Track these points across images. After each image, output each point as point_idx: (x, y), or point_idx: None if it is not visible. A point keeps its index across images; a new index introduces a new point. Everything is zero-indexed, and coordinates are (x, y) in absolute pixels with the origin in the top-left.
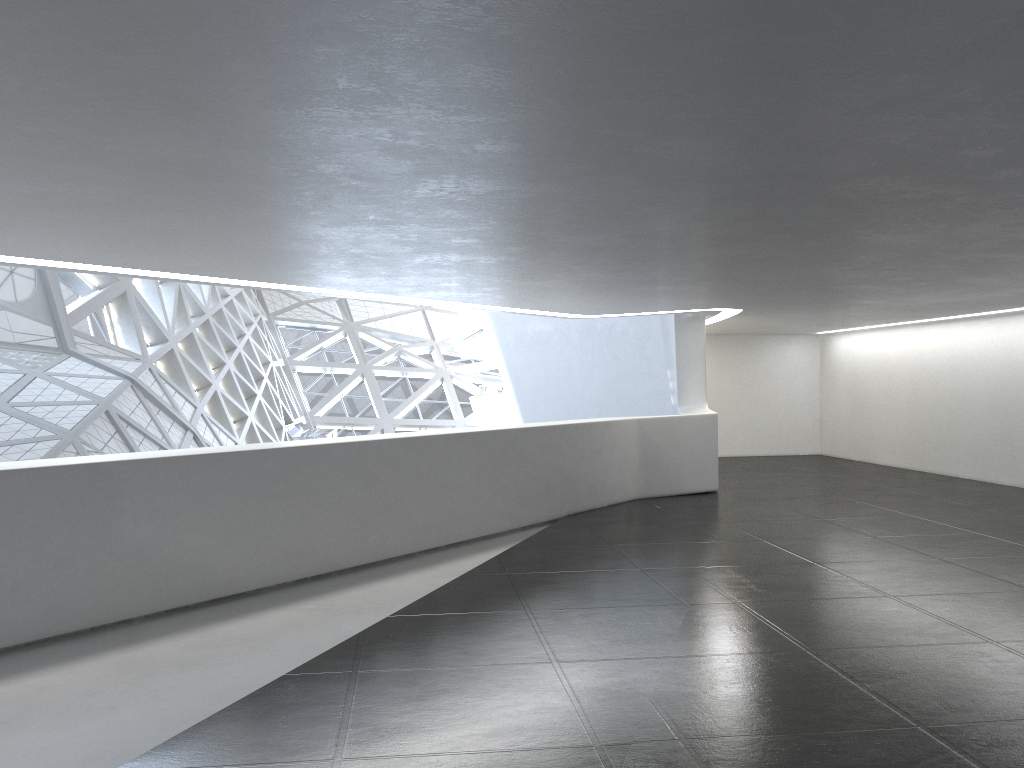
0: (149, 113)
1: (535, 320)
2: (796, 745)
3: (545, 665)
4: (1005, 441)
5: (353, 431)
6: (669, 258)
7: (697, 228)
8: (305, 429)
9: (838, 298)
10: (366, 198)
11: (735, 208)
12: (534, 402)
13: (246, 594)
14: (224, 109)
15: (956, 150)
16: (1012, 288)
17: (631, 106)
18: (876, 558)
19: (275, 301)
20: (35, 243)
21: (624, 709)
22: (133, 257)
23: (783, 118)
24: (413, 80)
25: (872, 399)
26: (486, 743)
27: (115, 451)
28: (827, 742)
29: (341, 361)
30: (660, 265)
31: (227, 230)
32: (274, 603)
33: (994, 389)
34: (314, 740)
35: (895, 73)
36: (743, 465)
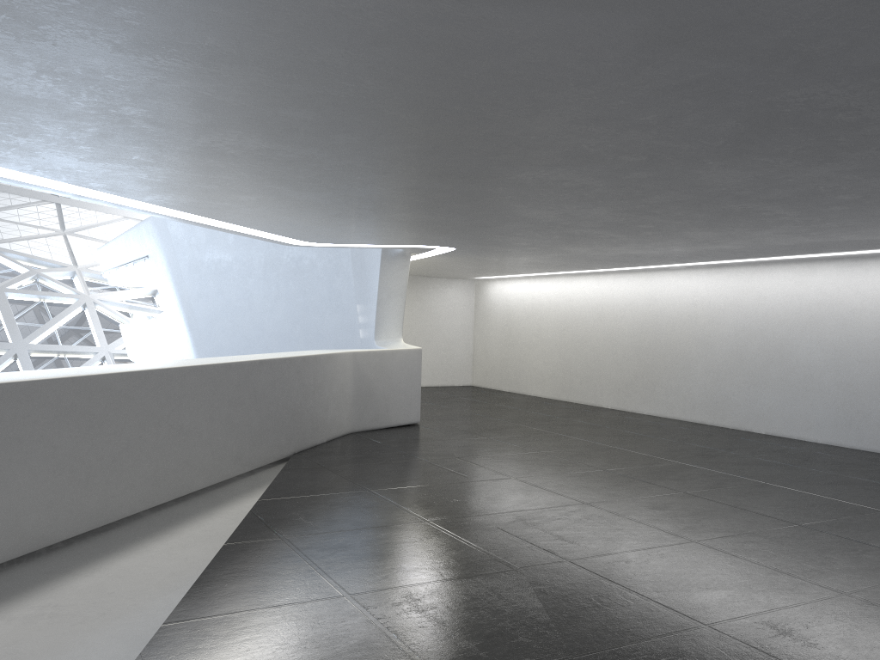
0: None
1: (214, 249)
2: None
3: None
4: (646, 377)
5: None
6: (485, 176)
7: (575, 135)
8: None
9: (557, 243)
10: None
11: (658, 108)
12: (209, 331)
13: None
14: None
15: None
16: (707, 244)
17: None
18: (633, 494)
19: None
20: None
21: None
22: None
23: None
24: None
25: (524, 338)
26: None
27: None
28: None
29: None
30: (463, 185)
31: None
32: None
33: (638, 333)
34: None
35: None
36: None
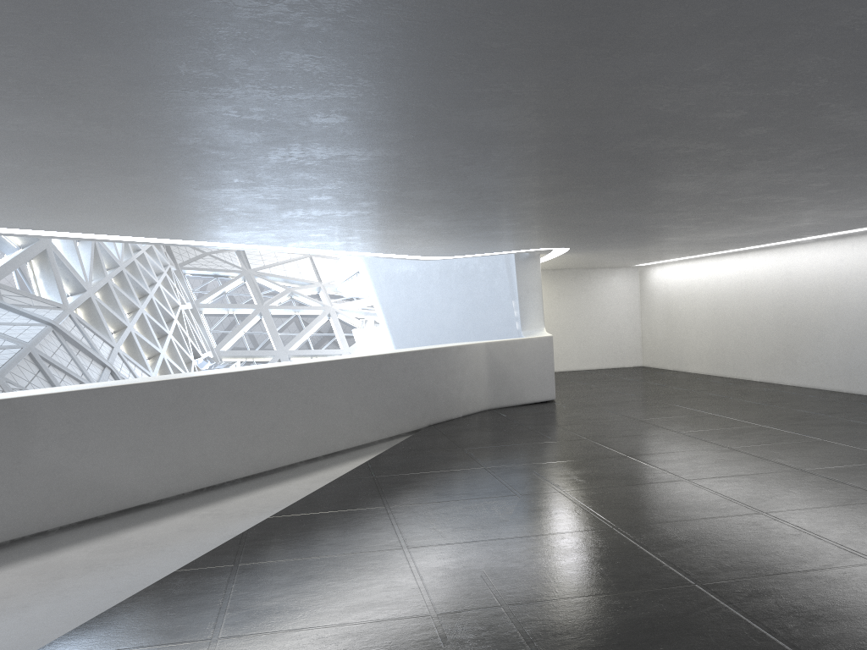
0: (21, 98)
1: (402, 262)
2: (596, 605)
3: (397, 551)
4: (787, 349)
5: (254, 362)
6: (497, 207)
7: (514, 182)
8: (212, 362)
9: (645, 236)
10: (227, 165)
11: (542, 165)
12: (404, 332)
13: (149, 505)
14: (86, 93)
15: (709, 113)
16: (783, 224)
17: (434, 83)
18: (678, 449)
19: (182, 253)
20: None
21: (459, 584)
22: (35, 220)
23: (562, 90)
24: (244, 65)
25: (682, 319)
26: (341, 618)
27: (38, 388)
28: (621, 601)
29: (241, 303)
30: (491, 213)
31: (113, 195)
32: (173, 511)
33: (777, 307)
34: (196, 624)
35: (644, 52)
36: (578, 377)
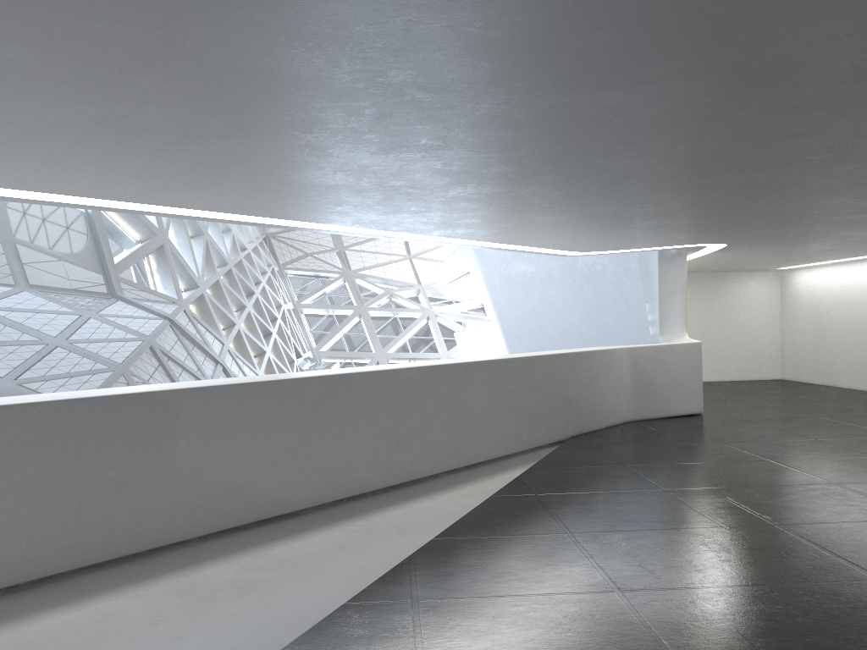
0: None
1: (519, 262)
2: None
3: (608, 594)
4: None
5: (352, 364)
6: (693, 187)
7: (742, 149)
8: (312, 362)
9: (827, 230)
10: (425, 116)
11: (797, 122)
12: (519, 335)
13: (289, 514)
14: None
15: None
16: None
17: None
18: None
19: (284, 253)
20: (93, 180)
21: (714, 648)
22: (183, 195)
23: None
24: None
25: (834, 328)
26: None
27: (159, 382)
28: None
29: (341, 304)
30: (679, 195)
31: (277, 160)
32: (317, 524)
33: None
34: None
35: None
36: (715, 389)
